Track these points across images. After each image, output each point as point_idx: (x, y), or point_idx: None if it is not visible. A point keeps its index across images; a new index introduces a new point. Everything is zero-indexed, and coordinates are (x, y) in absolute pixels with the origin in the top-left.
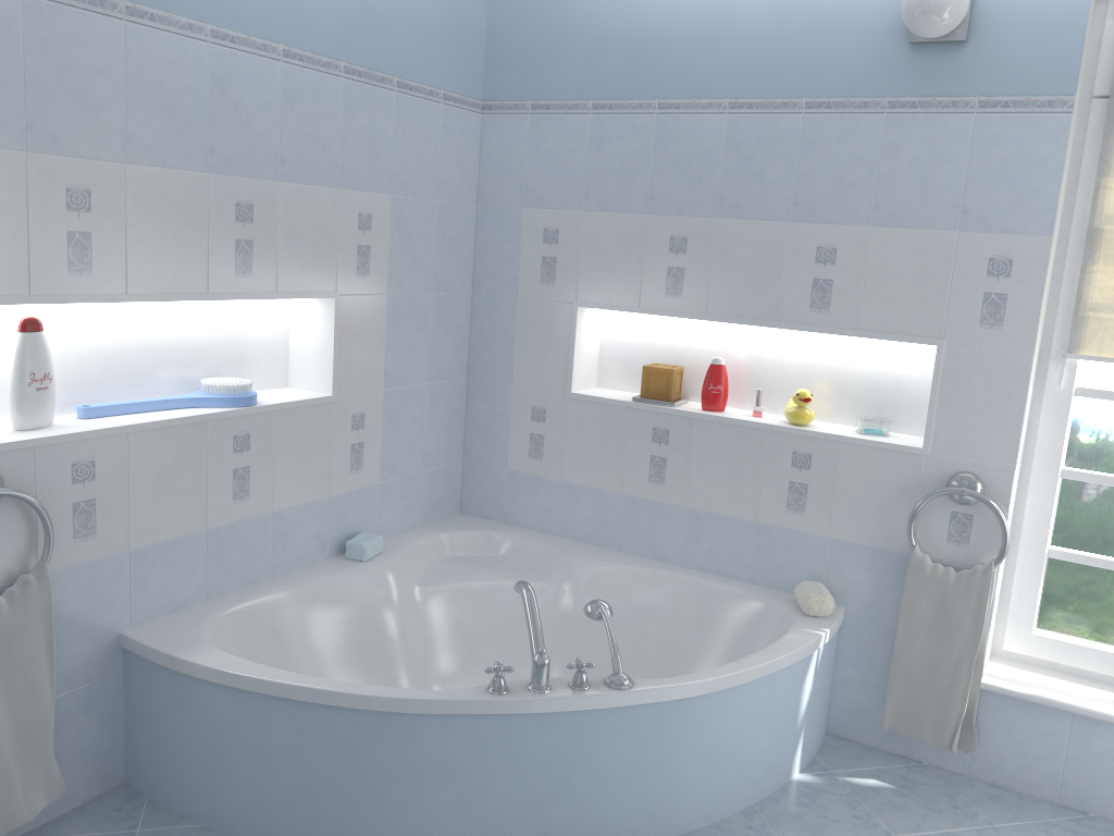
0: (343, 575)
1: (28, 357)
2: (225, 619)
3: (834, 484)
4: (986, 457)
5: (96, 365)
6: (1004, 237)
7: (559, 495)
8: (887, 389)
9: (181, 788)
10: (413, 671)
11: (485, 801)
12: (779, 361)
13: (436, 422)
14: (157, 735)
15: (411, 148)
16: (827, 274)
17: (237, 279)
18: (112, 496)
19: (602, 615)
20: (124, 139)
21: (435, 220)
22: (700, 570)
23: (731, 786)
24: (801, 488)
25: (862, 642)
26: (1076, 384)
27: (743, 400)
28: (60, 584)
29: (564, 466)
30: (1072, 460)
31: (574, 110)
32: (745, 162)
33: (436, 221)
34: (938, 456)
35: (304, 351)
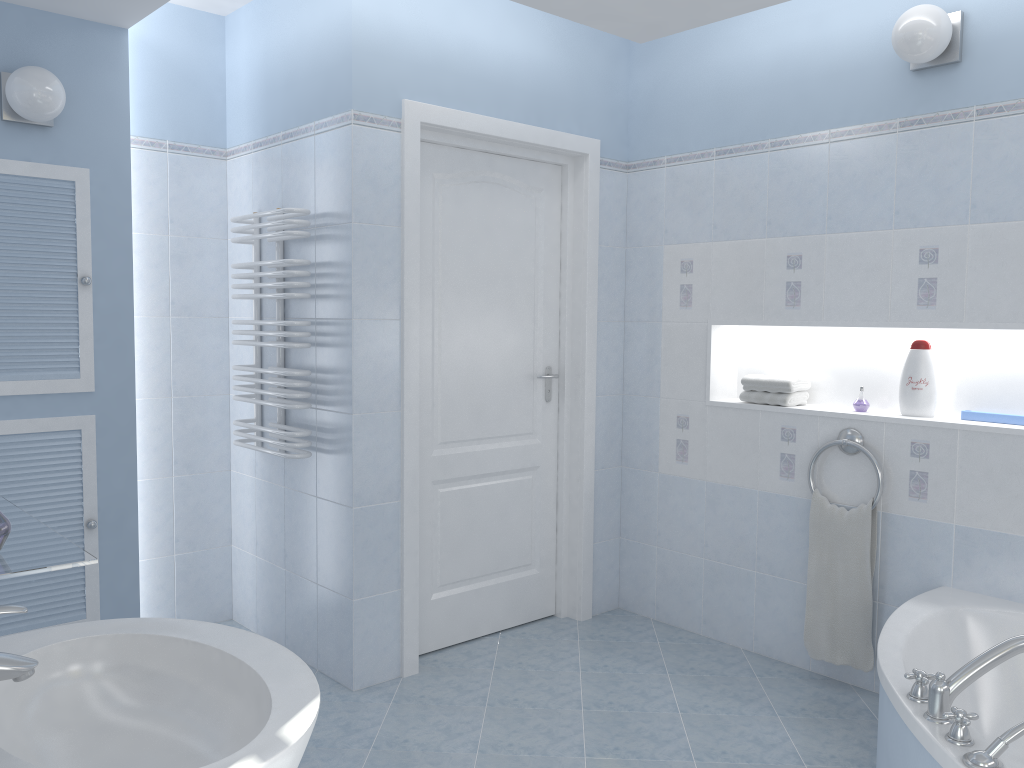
0: None
1: (909, 366)
2: (1017, 619)
3: None
4: None
5: (996, 383)
6: None
7: None
8: None
9: None
10: None
11: None
12: None
13: None
14: None
15: None
16: None
17: None
18: (941, 475)
19: None
20: (969, 207)
21: None
22: None
23: None
24: None
25: None
26: None
27: None
28: (896, 524)
29: None
30: None
31: None
32: None
33: None
34: None
35: None
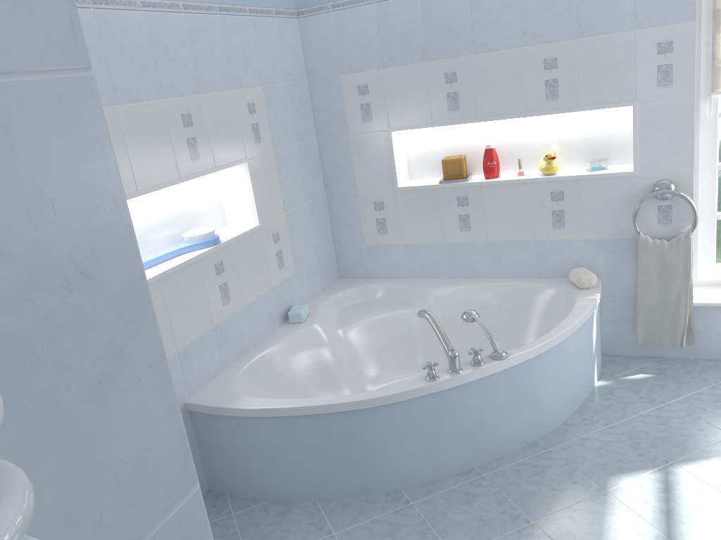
0: (294, 334)
1: None
2: (241, 378)
3: (581, 206)
4: (674, 168)
5: None
6: (665, 28)
7: (403, 253)
8: (599, 139)
9: (249, 483)
10: (350, 380)
11: (438, 444)
12: (526, 138)
13: (316, 226)
14: (225, 456)
15: (265, 52)
16: (553, 76)
17: (193, 164)
18: (161, 321)
19: (475, 318)
20: (111, 89)
21: (288, 96)
22: (504, 278)
23: (568, 399)
24: (560, 213)
25: (614, 297)
26: (719, 110)
27: (507, 167)
28: None
29: (402, 234)
30: None
31: (362, 3)
32: (486, 14)
33: (289, 97)
34: (644, 174)
35: (233, 200)
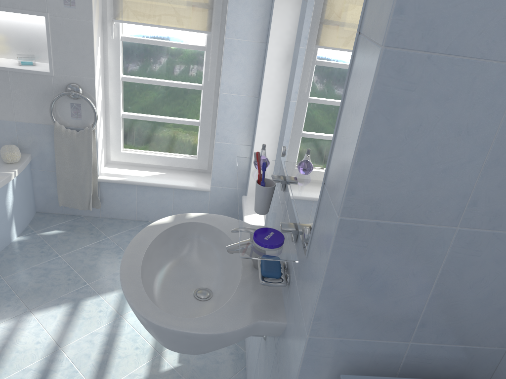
0: None
1: None
2: None
3: (10, 94)
4: (81, 75)
5: None
6: None
7: None
8: (32, 39)
9: None
10: None
11: None
12: None
13: None
14: None
15: None
16: None
17: None
18: None
19: None
20: None
21: None
22: None
23: None
24: None
25: (43, 169)
26: (121, 35)
27: None
28: None
29: None
30: (125, 72)
31: None
32: None
33: None
34: (58, 76)
35: None
